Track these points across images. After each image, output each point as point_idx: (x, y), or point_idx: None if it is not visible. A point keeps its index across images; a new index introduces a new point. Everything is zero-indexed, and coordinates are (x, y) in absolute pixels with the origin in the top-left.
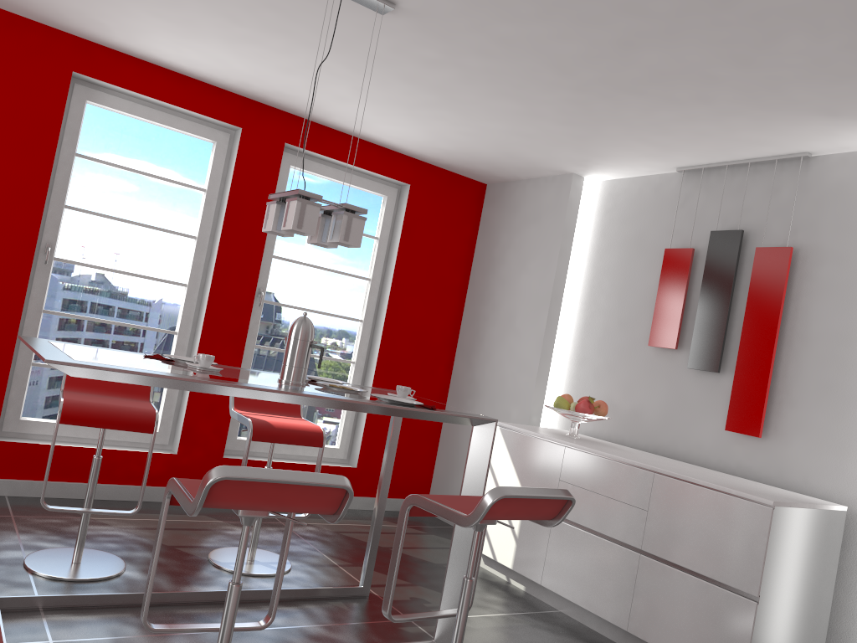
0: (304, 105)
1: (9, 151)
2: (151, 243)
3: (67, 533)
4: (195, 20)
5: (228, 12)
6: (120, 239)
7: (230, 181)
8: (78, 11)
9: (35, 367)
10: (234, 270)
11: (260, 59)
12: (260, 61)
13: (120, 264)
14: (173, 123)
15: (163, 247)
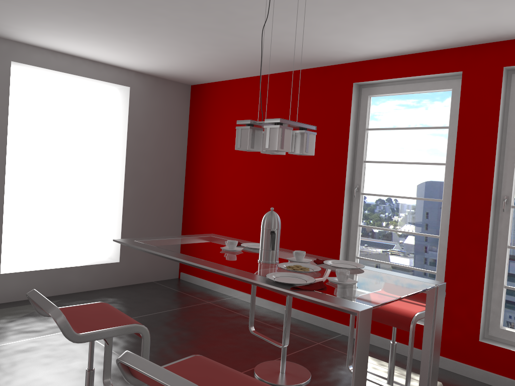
0: (493, 31)
1: (329, 139)
2: (415, 174)
3: (320, 359)
4: (334, 25)
5: (322, 12)
6: (395, 175)
7: (459, 114)
8: (322, 51)
9: (358, 259)
10: (470, 184)
11: (395, 22)
12: (400, 23)
13: (397, 192)
14: (419, 88)
15: (423, 175)
